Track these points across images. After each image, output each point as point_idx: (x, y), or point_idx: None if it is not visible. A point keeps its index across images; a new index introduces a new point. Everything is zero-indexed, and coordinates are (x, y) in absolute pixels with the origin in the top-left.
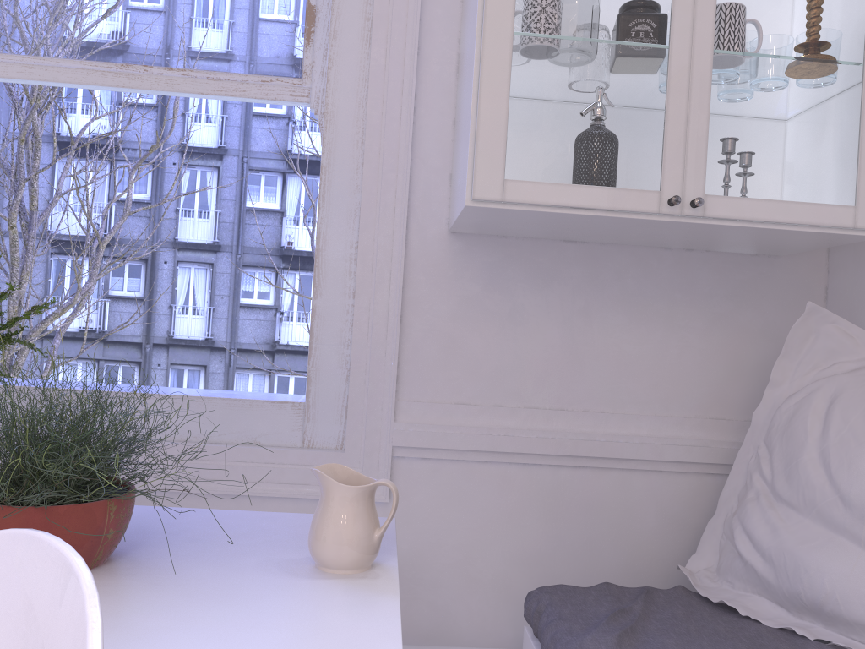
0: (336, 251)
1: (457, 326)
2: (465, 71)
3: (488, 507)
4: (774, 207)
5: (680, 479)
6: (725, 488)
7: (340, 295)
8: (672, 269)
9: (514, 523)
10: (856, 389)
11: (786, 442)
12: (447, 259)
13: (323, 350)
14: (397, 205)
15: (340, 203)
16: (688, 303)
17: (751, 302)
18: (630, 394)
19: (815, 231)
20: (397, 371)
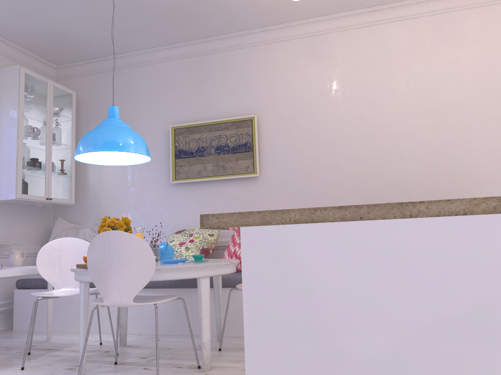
0: None
1: None
2: (1, 167)
3: None
4: (60, 199)
5: (30, 257)
6: None
7: None
8: (27, 210)
9: None
10: (70, 232)
11: None
12: None
13: None
14: None
15: None
16: (30, 218)
17: (41, 217)
18: (20, 239)
19: (66, 204)
20: None
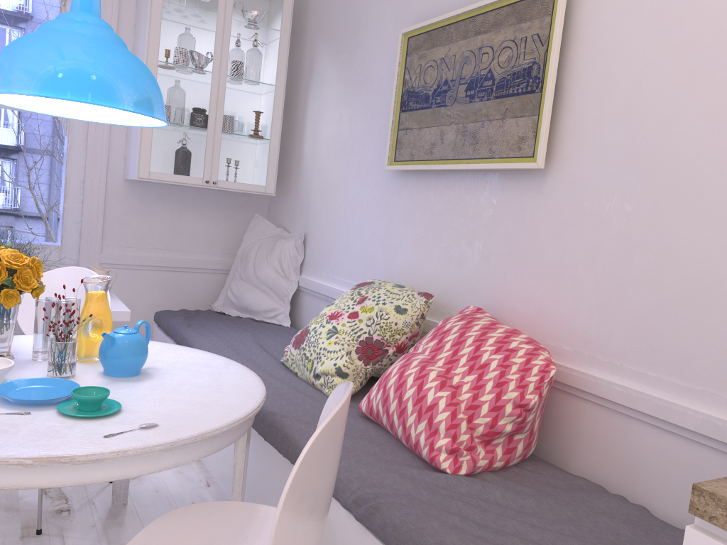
0: (74, 184)
1: (127, 216)
2: None
3: (139, 286)
4: (240, 185)
5: (214, 275)
6: (228, 277)
7: (76, 202)
8: (213, 197)
9: (150, 292)
10: (266, 243)
11: (245, 260)
12: (123, 189)
13: (69, 224)
14: (102, 167)
15: (76, 164)
16: (218, 210)
17: (242, 211)
18: (196, 244)
19: (253, 193)
20: (102, 233)
